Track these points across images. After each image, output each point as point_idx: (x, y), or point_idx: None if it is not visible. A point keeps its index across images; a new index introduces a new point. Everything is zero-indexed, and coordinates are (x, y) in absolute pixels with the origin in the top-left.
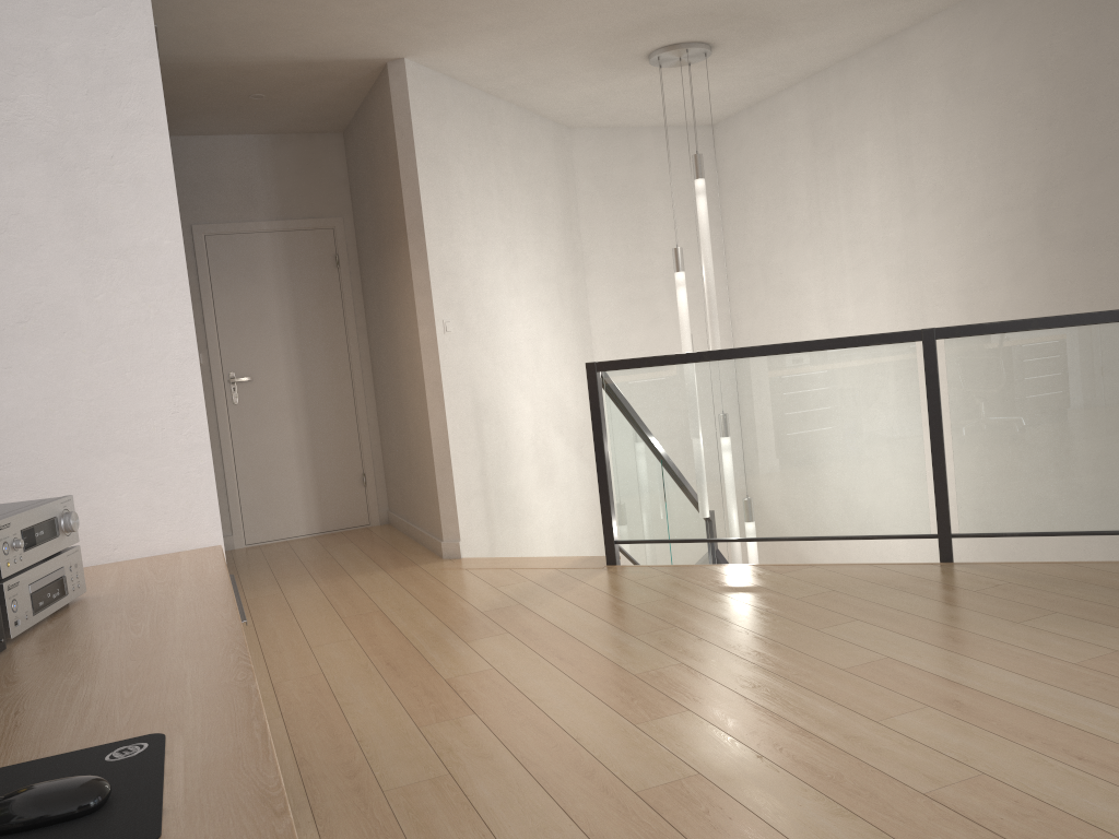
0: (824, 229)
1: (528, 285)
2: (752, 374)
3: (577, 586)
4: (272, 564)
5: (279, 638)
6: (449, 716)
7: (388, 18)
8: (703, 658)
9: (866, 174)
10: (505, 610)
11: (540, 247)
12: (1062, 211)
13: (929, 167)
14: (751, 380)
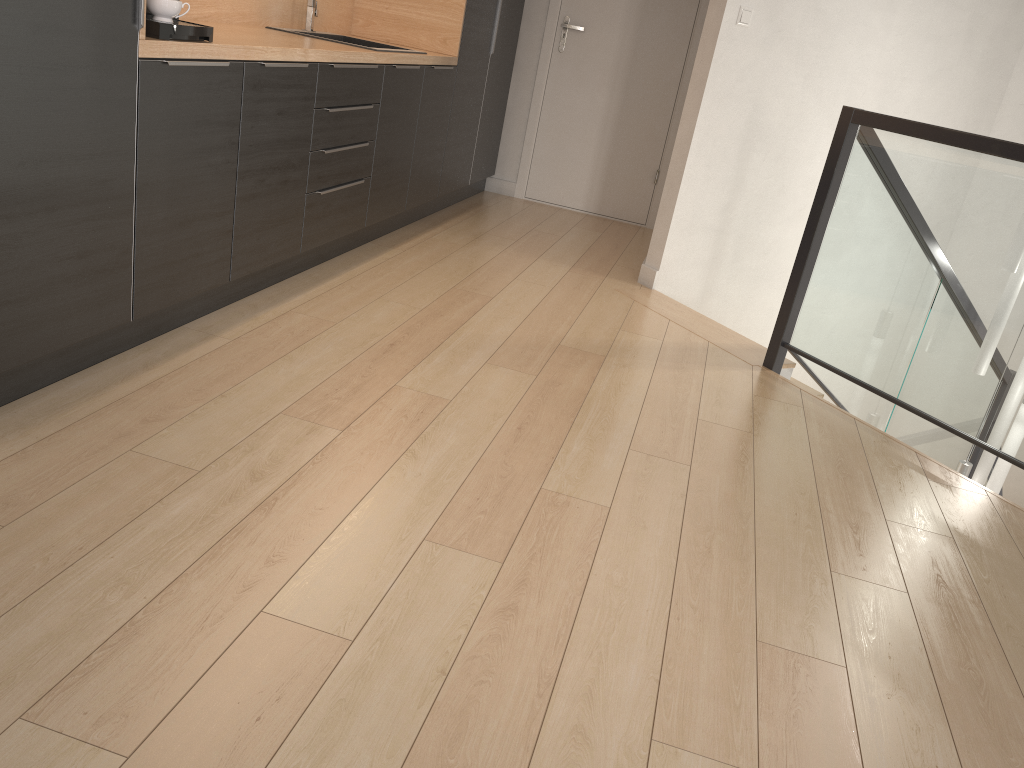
0: None
1: (915, 2)
2: None
3: (691, 369)
4: (510, 220)
5: (378, 278)
6: (322, 419)
7: None
8: (641, 517)
9: None
10: (581, 354)
11: None
12: None
13: None
14: None
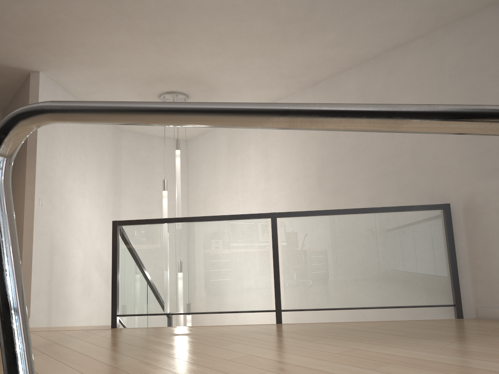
0: (231, 185)
1: (90, 194)
2: (194, 230)
3: (92, 335)
4: None
5: None
6: None
7: (33, 45)
8: (155, 359)
9: (250, 162)
10: (47, 345)
11: (99, 178)
12: (327, 178)
13: (275, 159)
14: (193, 233)
